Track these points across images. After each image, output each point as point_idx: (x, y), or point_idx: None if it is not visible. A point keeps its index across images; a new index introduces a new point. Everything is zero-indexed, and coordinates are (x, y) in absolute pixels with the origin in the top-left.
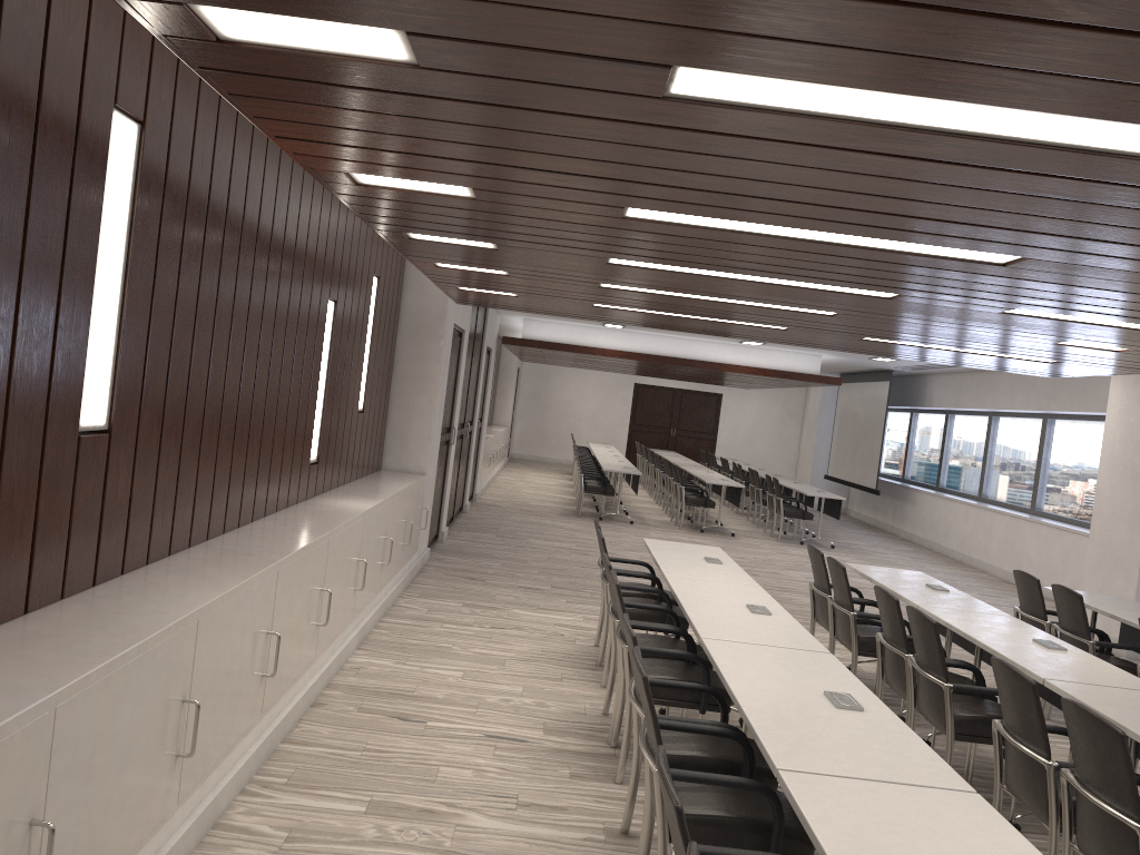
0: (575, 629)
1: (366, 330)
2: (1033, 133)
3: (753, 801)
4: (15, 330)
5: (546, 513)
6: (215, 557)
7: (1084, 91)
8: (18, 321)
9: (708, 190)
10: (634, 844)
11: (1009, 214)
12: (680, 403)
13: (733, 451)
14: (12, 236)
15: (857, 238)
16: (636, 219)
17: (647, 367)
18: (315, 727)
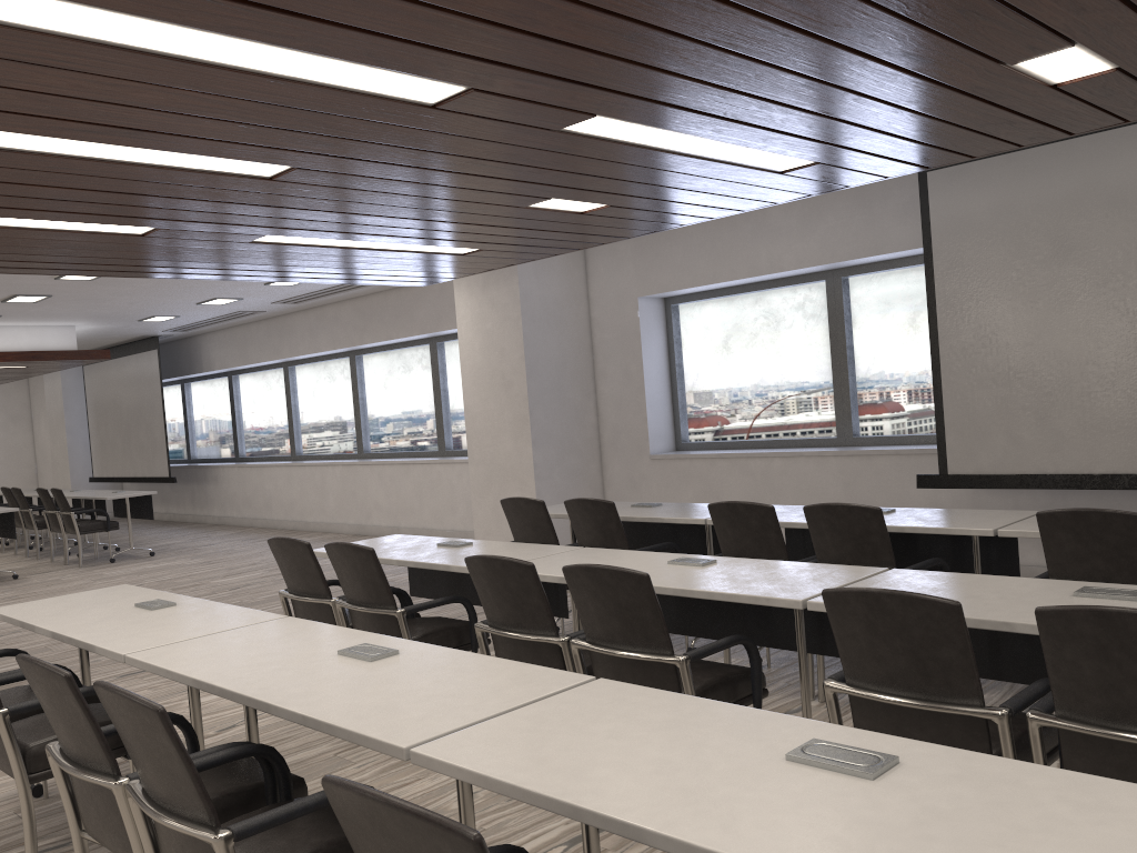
0: None
1: None
2: None
3: None
4: None
5: None
6: None
7: None
8: None
9: None
10: None
11: None
12: None
13: None
14: None
15: None
16: None
17: None
18: None
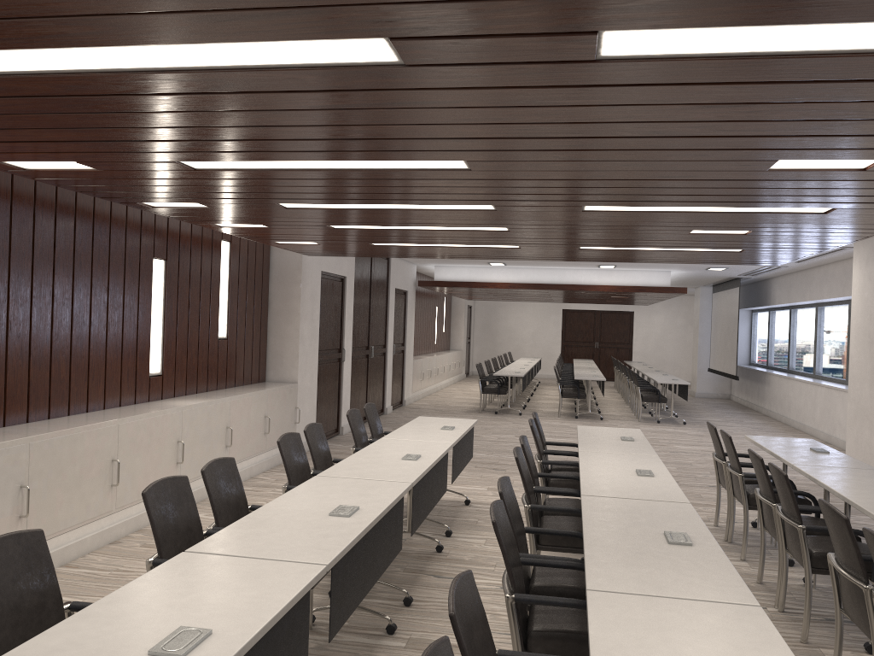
0: None
1: (218, 279)
2: (193, 61)
3: None
4: None
5: (454, 411)
6: None
7: (121, 25)
8: None
9: (174, 140)
10: None
11: (352, 127)
12: (600, 322)
13: (646, 356)
14: None
15: (345, 163)
16: (206, 170)
17: (544, 295)
18: (96, 557)
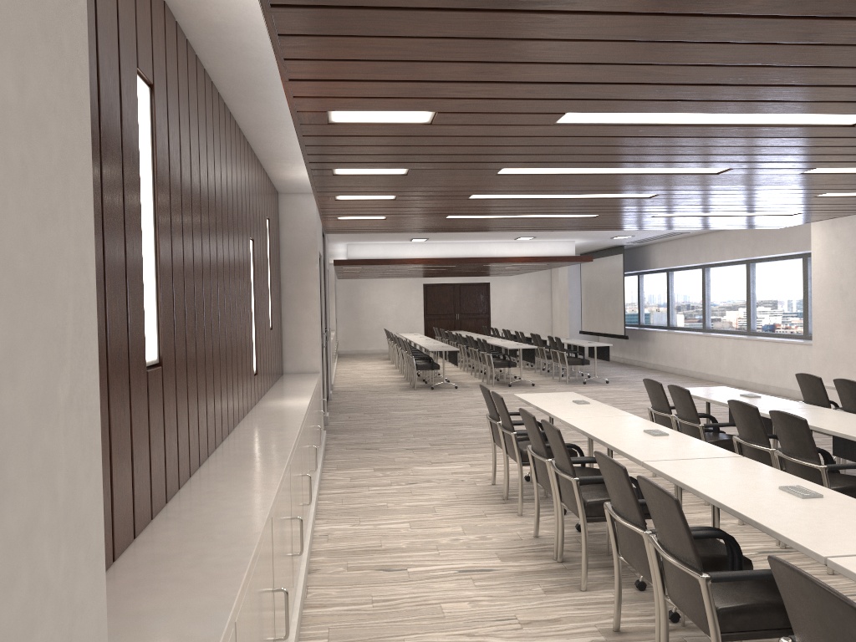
0: (469, 474)
1: (268, 262)
2: None
3: (762, 586)
4: (103, 277)
5: (390, 391)
6: (236, 461)
7: None
8: (105, 269)
9: (661, 84)
10: (630, 639)
11: None
12: (459, 294)
13: (503, 324)
14: (95, 189)
15: (748, 117)
16: (563, 125)
17: (441, 269)
18: (322, 590)
